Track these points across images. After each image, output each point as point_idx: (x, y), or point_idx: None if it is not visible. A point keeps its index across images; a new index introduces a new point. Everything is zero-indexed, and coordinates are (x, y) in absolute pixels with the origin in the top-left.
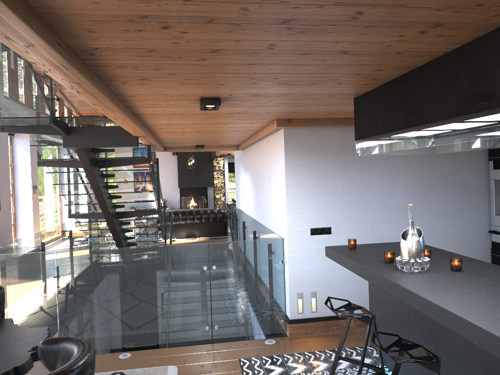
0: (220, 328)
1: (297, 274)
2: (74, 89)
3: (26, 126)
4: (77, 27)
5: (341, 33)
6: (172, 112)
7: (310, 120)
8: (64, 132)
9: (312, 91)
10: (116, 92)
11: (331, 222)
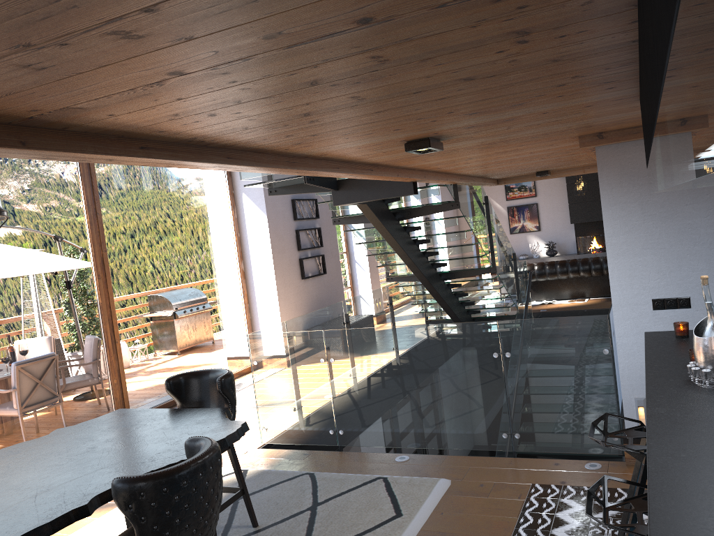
0: (523, 438)
1: (633, 370)
2: (228, 170)
3: (296, 185)
4: (144, 132)
5: (407, 71)
6: (407, 155)
7: (636, 129)
8: (329, 188)
9: (541, 109)
10: (298, 155)
11: (689, 290)
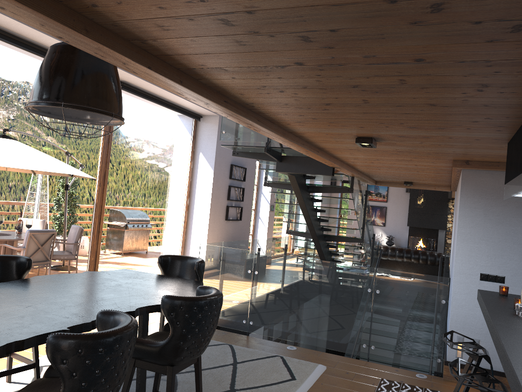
0: (376, 349)
1: (459, 317)
2: (251, 128)
3: (253, 152)
4: (233, 92)
5: (408, 92)
6: (346, 147)
7: (490, 163)
8: (276, 159)
9: (451, 134)
10: (288, 130)
11: (505, 271)
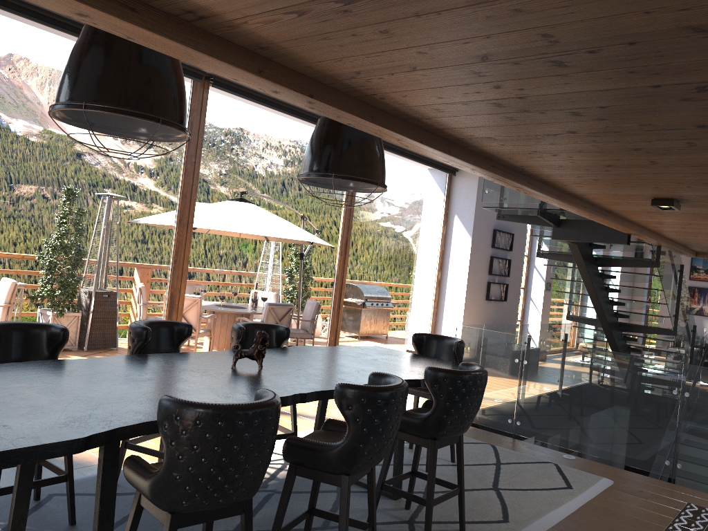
0: (684, 469)
1: None
2: (520, 191)
3: (522, 216)
4: (501, 157)
5: (700, 153)
6: (641, 209)
7: None
8: (552, 224)
9: None
10: (565, 191)
11: None
